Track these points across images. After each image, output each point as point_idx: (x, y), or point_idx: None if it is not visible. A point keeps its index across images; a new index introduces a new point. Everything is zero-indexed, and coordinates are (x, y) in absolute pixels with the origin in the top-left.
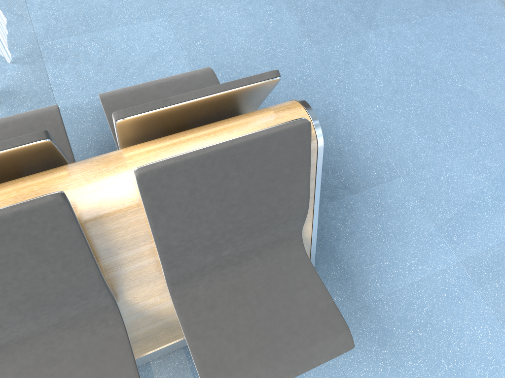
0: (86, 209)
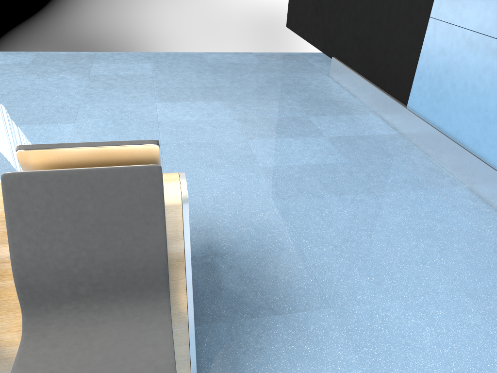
0: None
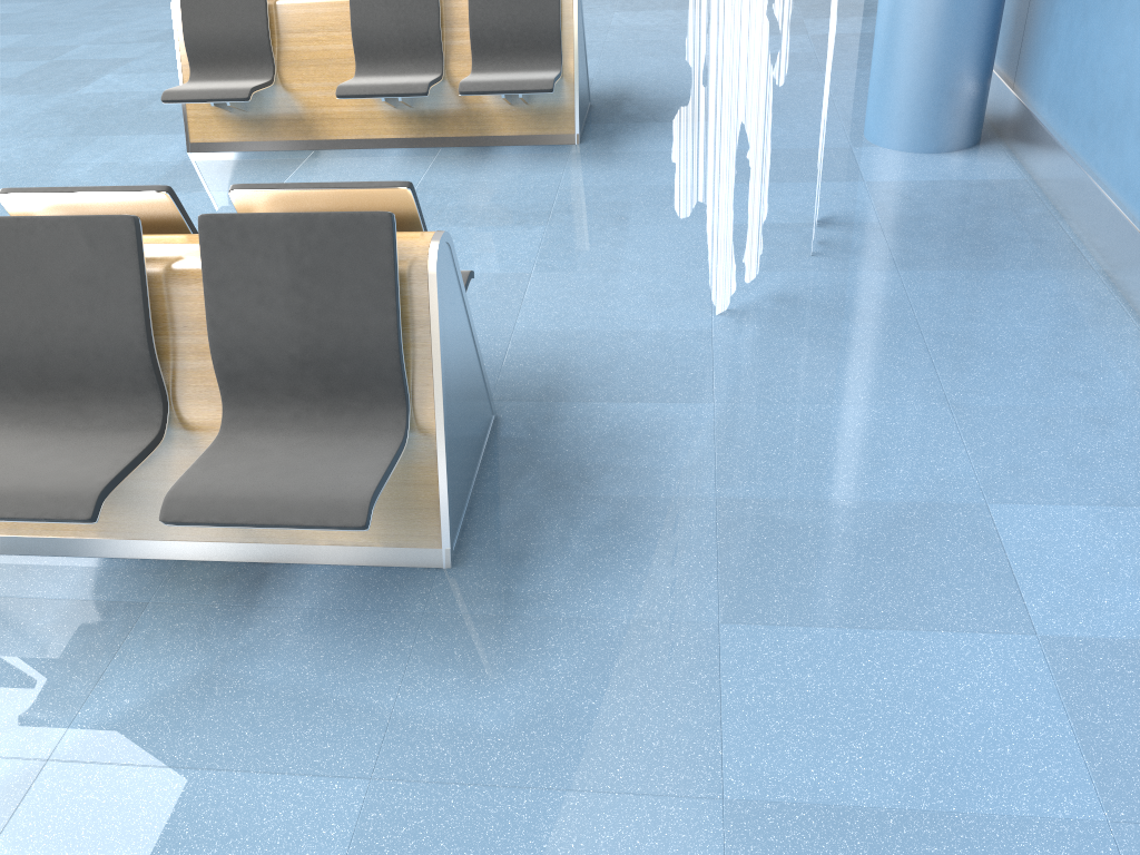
0: None
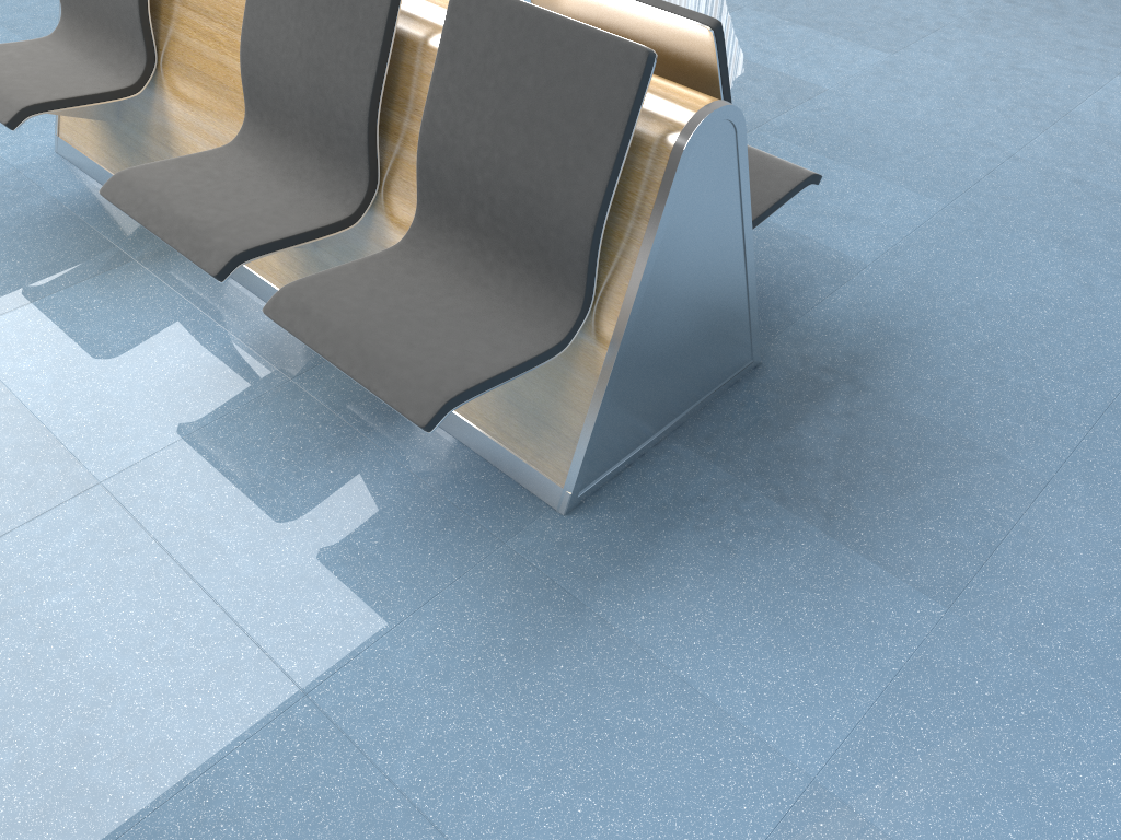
0: (422, 25)
